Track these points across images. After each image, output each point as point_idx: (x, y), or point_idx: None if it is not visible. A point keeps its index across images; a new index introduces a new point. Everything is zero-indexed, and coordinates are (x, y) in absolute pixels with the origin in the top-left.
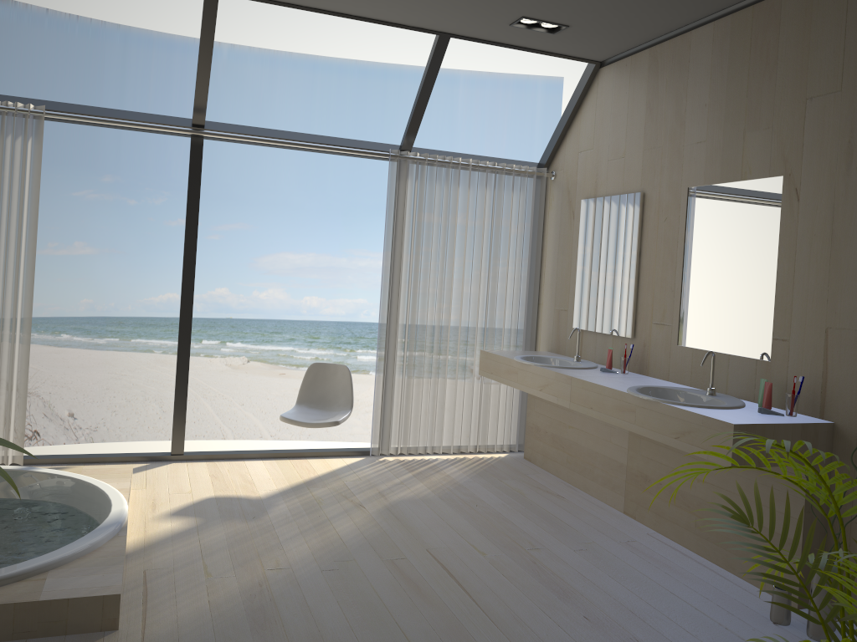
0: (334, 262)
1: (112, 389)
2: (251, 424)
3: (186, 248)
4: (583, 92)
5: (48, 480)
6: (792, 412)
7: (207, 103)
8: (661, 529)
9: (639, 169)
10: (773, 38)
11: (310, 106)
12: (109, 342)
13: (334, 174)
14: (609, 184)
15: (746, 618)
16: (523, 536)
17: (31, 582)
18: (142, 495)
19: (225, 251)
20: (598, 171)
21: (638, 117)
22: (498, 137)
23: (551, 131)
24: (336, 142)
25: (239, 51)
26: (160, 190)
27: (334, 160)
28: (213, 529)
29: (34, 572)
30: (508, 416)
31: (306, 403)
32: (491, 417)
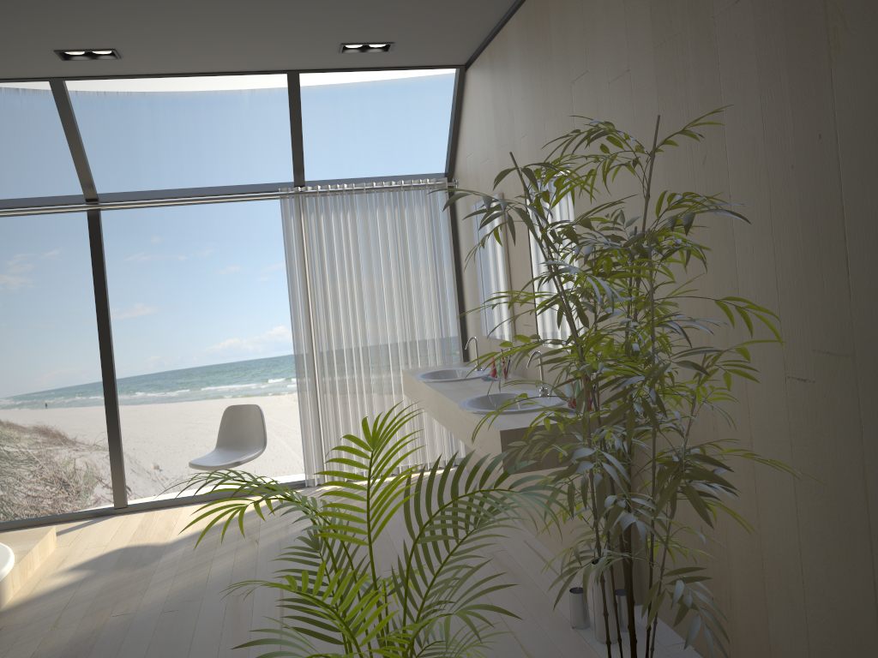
0: None
1: (191, 438)
2: None
3: (98, 315)
4: (458, 97)
5: None
6: (590, 407)
7: (238, 150)
8: (538, 535)
9: (497, 169)
10: (547, 24)
11: (336, 135)
12: (181, 393)
13: None
14: (485, 187)
15: (547, 624)
16: (391, 557)
17: None
18: (60, 552)
19: (276, 290)
20: (478, 175)
21: (491, 117)
22: None
23: None
24: (227, 191)
25: (260, 94)
26: (206, 241)
27: None
28: (97, 580)
29: None
30: (446, 431)
31: (225, 445)
32: (429, 434)
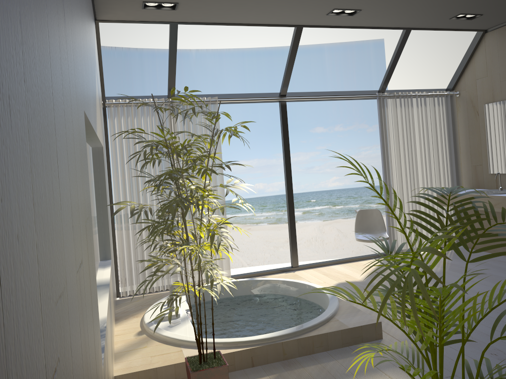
0: (268, 162)
1: None
2: (236, 259)
3: (285, 159)
4: (475, 47)
5: (265, 283)
6: None
7: (188, 84)
8: None
9: None
10: None
11: (243, 77)
12: None
13: (262, 113)
14: (503, 94)
15: None
16: None
17: (334, 321)
18: None
19: None
20: (493, 88)
21: None
22: (351, 78)
23: (381, 70)
24: (347, 93)
25: (201, 52)
26: None
27: (261, 105)
28: None
29: (330, 317)
30: None
31: (360, 231)
32: None
